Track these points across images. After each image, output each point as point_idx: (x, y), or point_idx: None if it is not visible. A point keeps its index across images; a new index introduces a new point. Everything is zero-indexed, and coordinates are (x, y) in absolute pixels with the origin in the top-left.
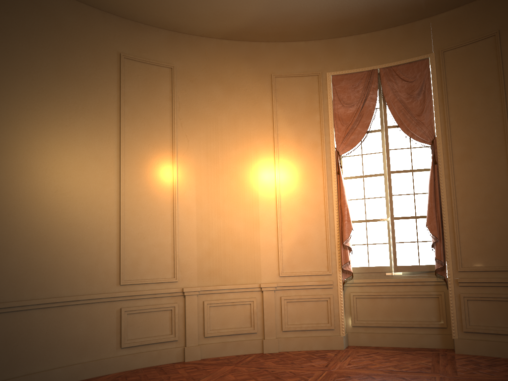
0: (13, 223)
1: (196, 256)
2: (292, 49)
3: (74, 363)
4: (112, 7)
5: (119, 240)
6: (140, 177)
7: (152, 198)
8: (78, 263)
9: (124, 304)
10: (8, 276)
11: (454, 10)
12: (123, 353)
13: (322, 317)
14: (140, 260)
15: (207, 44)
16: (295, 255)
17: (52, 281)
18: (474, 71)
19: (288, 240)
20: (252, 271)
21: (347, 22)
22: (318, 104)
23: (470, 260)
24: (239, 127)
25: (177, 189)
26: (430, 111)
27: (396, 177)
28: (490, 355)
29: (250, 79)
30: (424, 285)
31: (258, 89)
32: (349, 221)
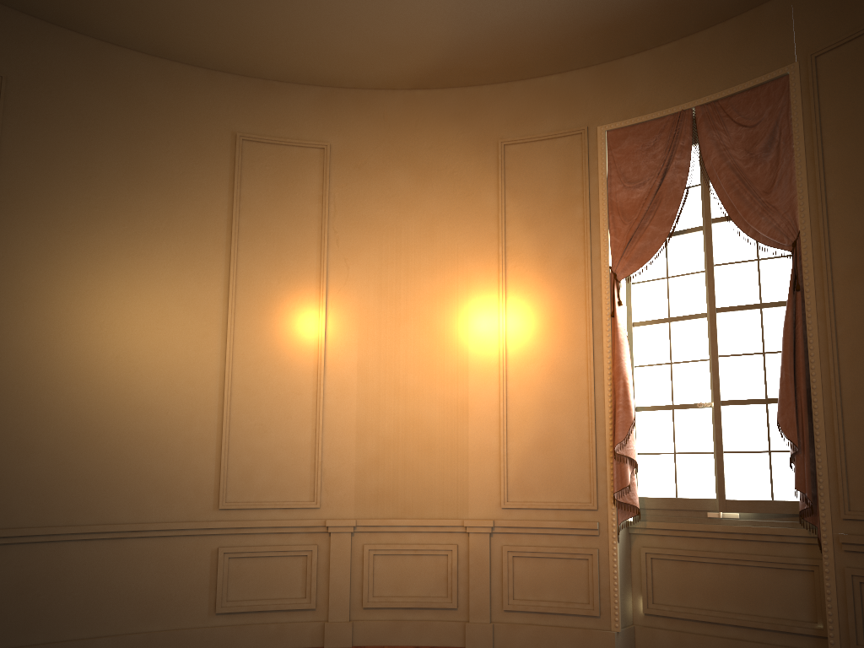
0: (42, 407)
1: (353, 465)
2: (537, 92)
3: (135, 632)
4: (220, 62)
5: (221, 436)
6: (261, 332)
7: (281, 366)
8: (148, 471)
9: (225, 542)
10: (29, 488)
11: None
12: (220, 622)
13: (578, 591)
14: (255, 469)
15: (388, 102)
16: (532, 469)
17: (104, 497)
18: None
19: (519, 442)
20: (453, 496)
21: (622, 27)
22: (581, 187)
23: None
24: (438, 240)
25: (325, 350)
26: (790, 183)
27: (728, 319)
28: None
29: (461, 153)
30: (785, 543)
31: (474, 169)
32: (627, 407)
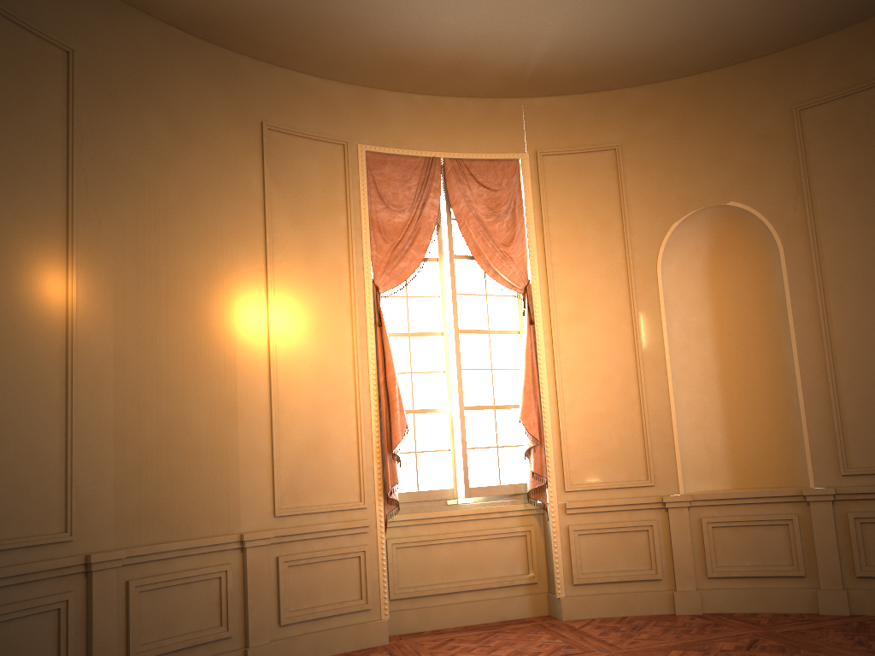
0: None
1: (112, 480)
2: (299, 87)
3: None
4: None
5: None
6: None
7: (20, 342)
8: None
9: None
10: None
11: (557, 98)
12: None
13: (351, 589)
14: None
15: (140, 26)
16: (304, 473)
17: None
18: (586, 194)
19: (290, 445)
20: (224, 509)
21: (410, 68)
22: (344, 196)
23: (582, 473)
24: (200, 212)
25: (74, 326)
26: (522, 242)
27: (466, 340)
28: (613, 615)
29: (223, 120)
30: (505, 517)
31: (236, 143)
32: (402, 410)
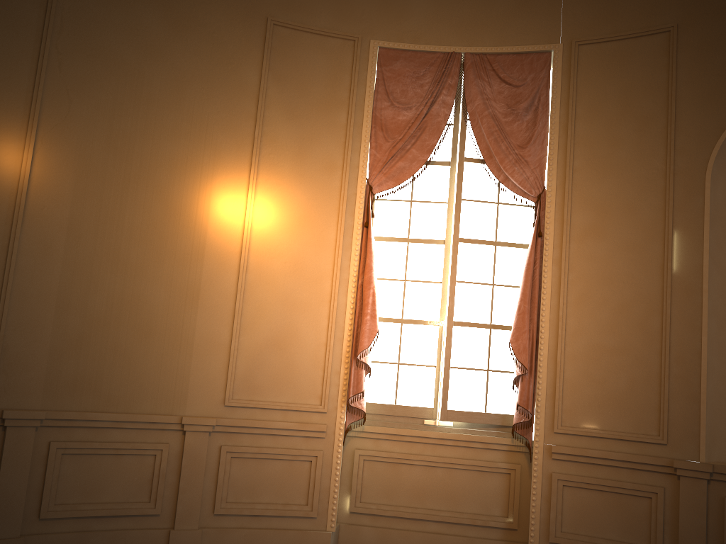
0: None
1: (48, 344)
2: None
3: None
4: None
5: None
6: None
7: None
8: None
9: None
10: None
11: None
12: None
13: (297, 493)
14: None
15: None
16: (263, 367)
17: None
18: (626, 87)
19: (252, 338)
20: (170, 390)
21: None
22: (348, 93)
23: (577, 414)
24: (187, 102)
25: (26, 196)
26: (542, 144)
27: (467, 250)
28: None
29: (225, 15)
30: (489, 449)
31: (237, 38)
32: (374, 316)
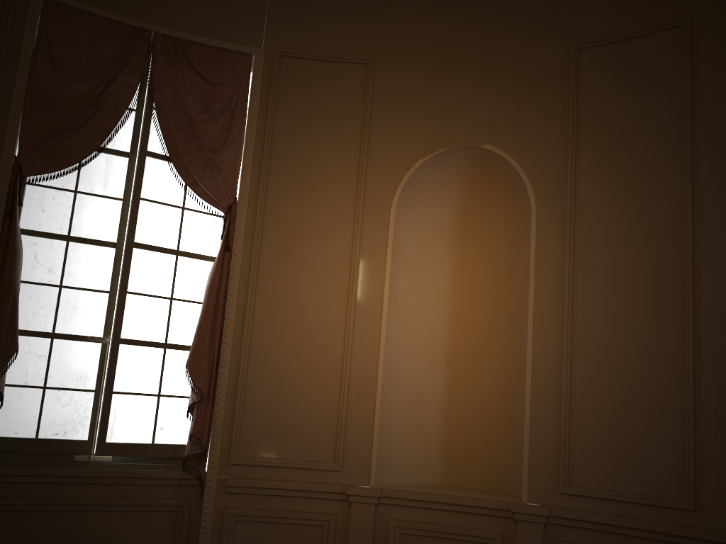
0: None
1: None
2: None
3: None
4: None
5: None
6: None
7: None
8: None
9: None
10: None
11: None
12: None
13: None
14: None
15: None
16: None
17: None
18: (325, 110)
19: None
20: None
21: None
22: None
23: (256, 443)
24: None
25: None
26: (236, 151)
27: (143, 257)
28: None
29: None
30: (155, 485)
31: None
32: (13, 330)
